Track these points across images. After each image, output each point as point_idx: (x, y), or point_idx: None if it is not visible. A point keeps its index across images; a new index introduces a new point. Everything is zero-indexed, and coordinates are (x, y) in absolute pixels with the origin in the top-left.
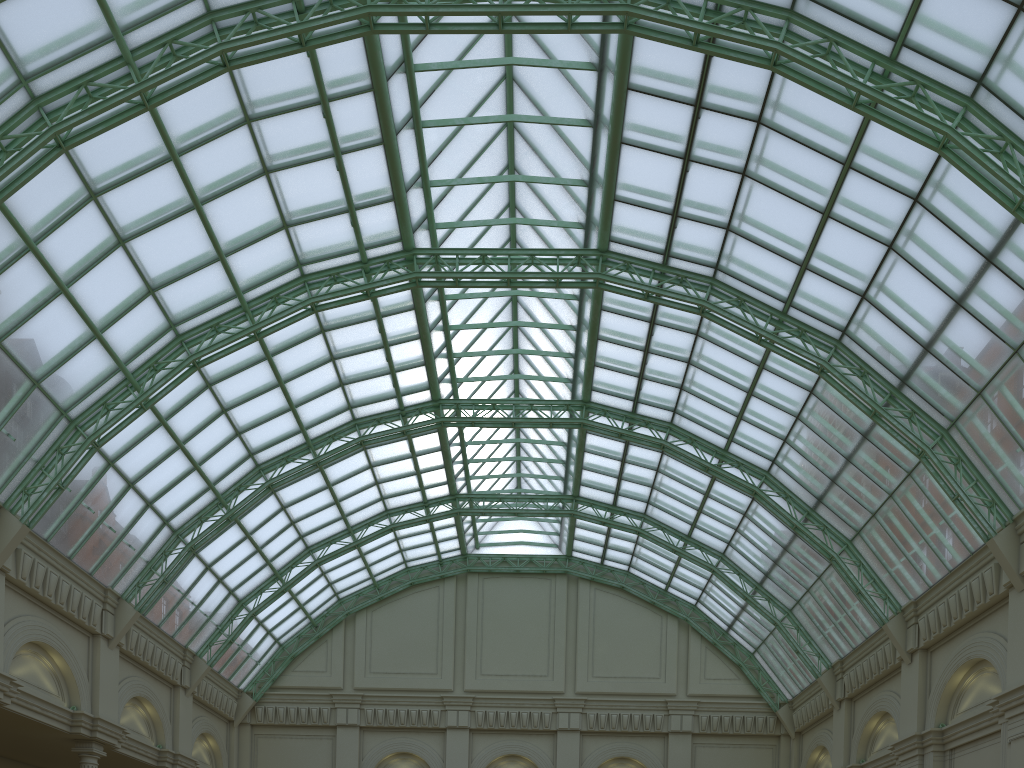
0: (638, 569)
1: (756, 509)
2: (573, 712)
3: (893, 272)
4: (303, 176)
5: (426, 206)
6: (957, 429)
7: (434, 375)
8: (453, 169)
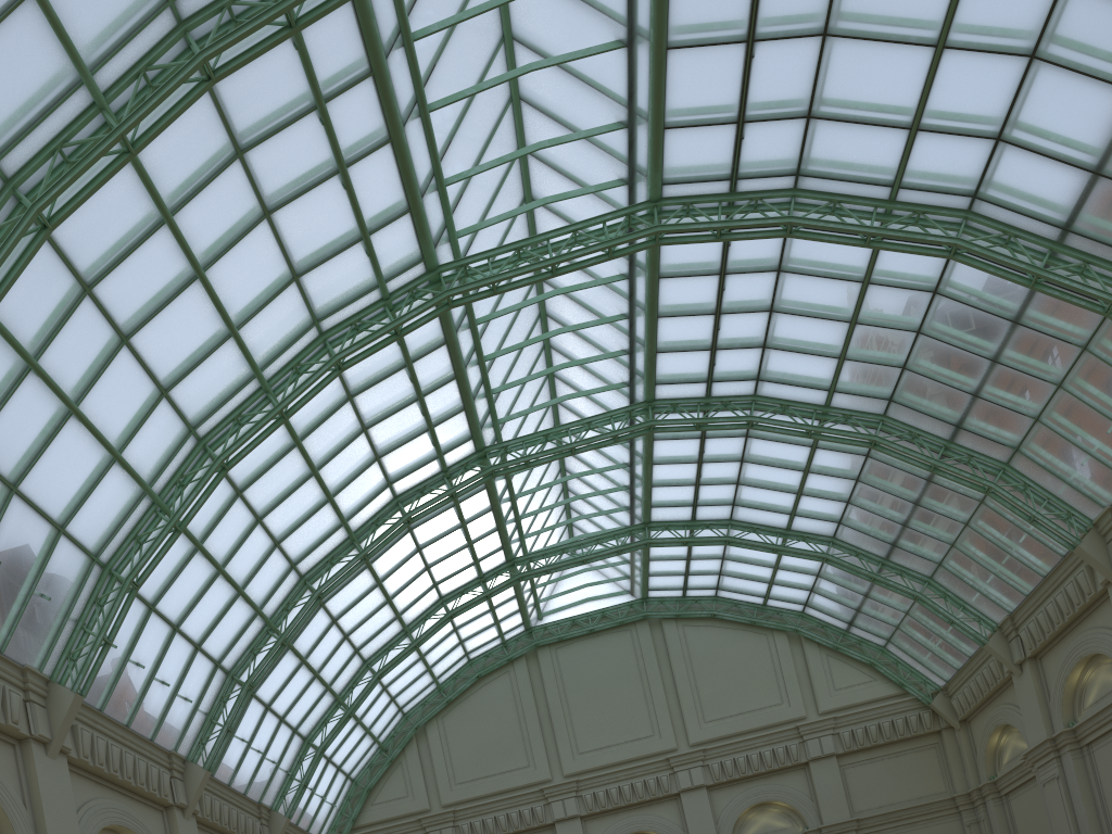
0: (728, 589)
1: (873, 467)
2: (693, 767)
3: (1040, 88)
4: (308, 207)
5: (444, 212)
6: None
7: (476, 419)
8: (465, 162)
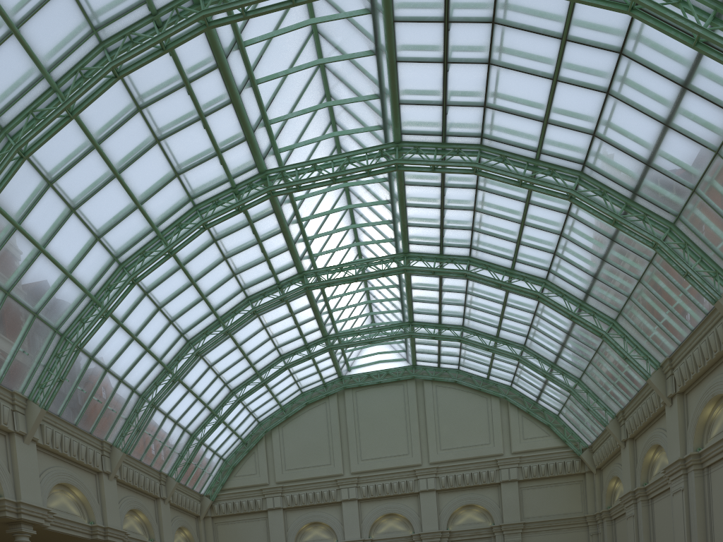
0: (465, 366)
1: (542, 308)
2: (429, 477)
3: (613, 111)
4: (182, 138)
5: (270, 138)
6: (681, 221)
7: (296, 255)
8: (285, 107)
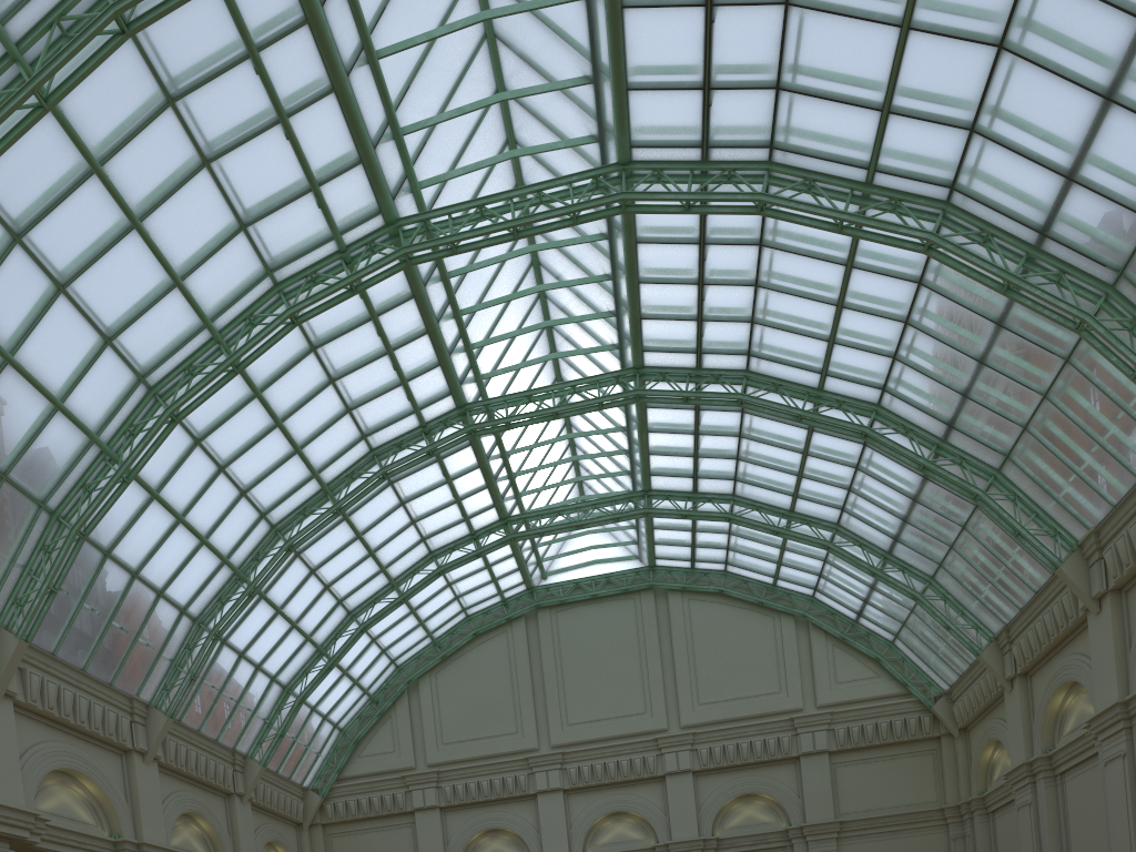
0: (737, 565)
1: (870, 457)
2: (681, 750)
3: (1009, 82)
4: (249, 157)
5: (403, 162)
6: (1127, 280)
7: (453, 375)
8: (428, 107)
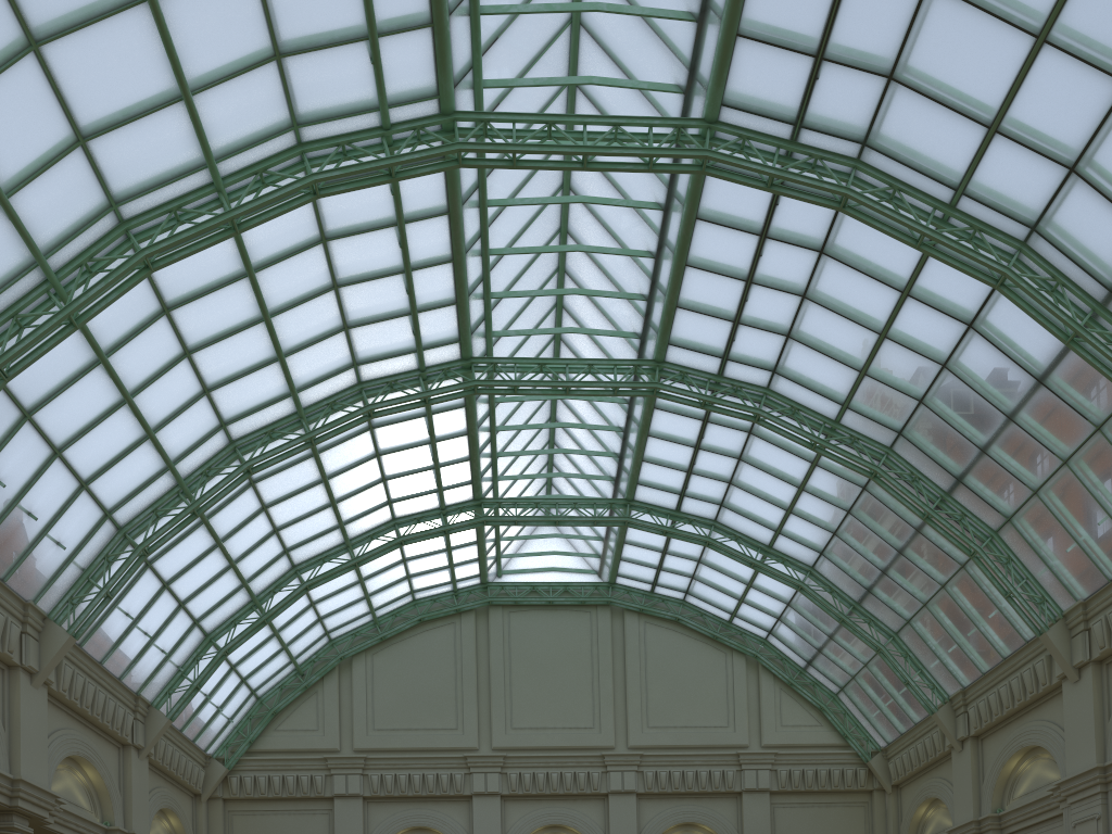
0: (697, 596)
1: (866, 502)
2: (627, 770)
3: None
4: None
5: (473, 47)
6: None
7: (467, 320)
8: None
